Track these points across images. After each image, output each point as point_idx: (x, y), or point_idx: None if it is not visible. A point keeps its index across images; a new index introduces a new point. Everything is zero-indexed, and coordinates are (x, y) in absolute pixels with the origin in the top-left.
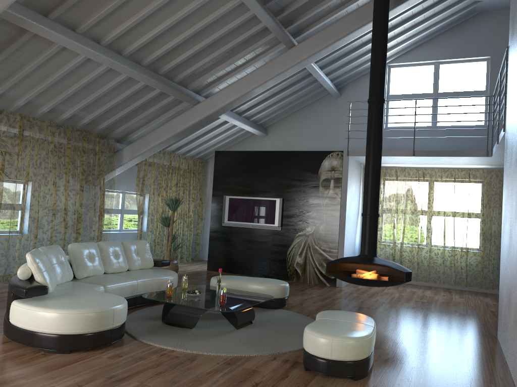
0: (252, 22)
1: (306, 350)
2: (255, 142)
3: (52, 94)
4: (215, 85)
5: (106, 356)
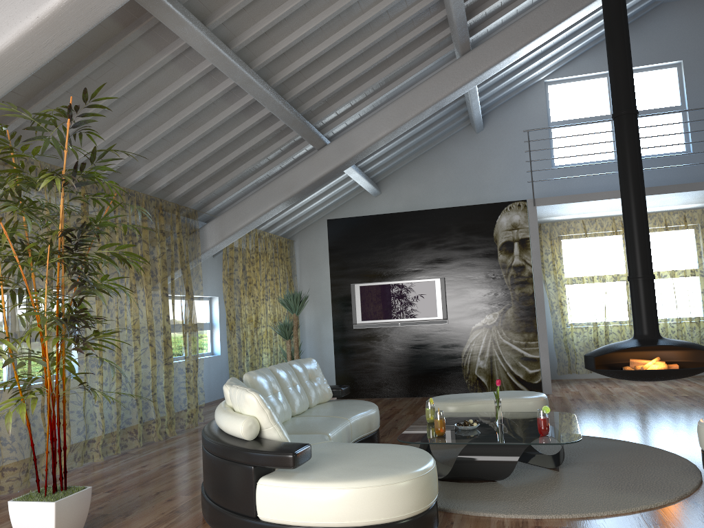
0: (425, 14)
1: None
2: (363, 206)
3: (129, 141)
4: (345, 117)
5: None
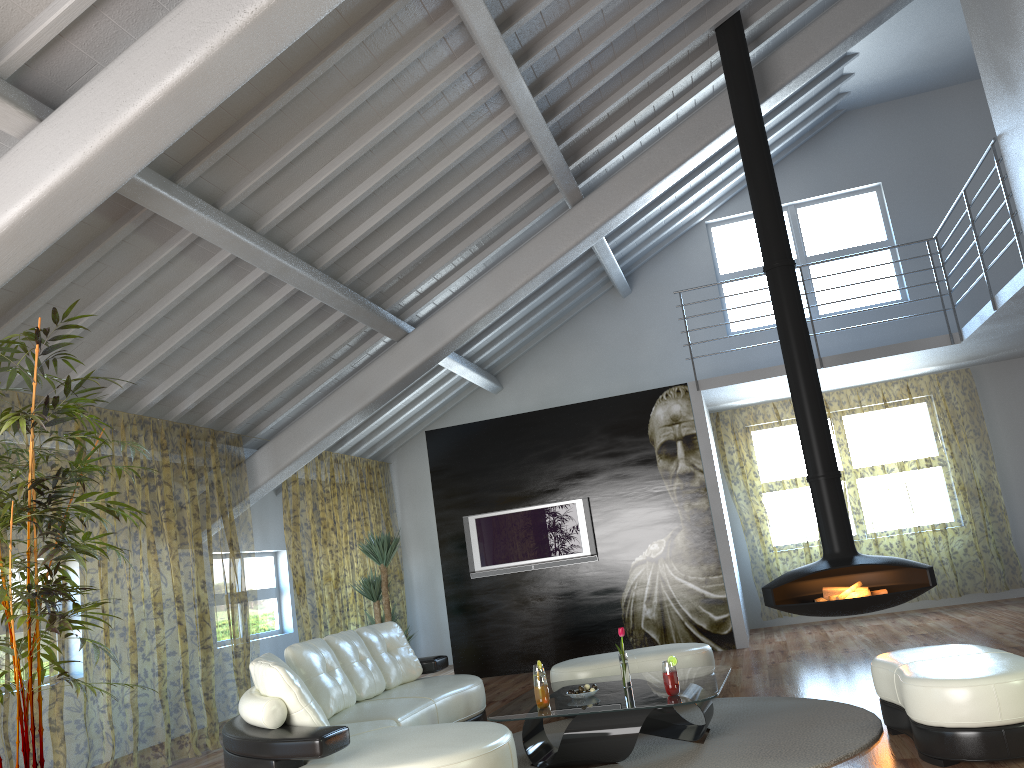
0: (513, 162)
1: (936, 723)
2: (480, 407)
3: (136, 354)
4: (431, 296)
5: None
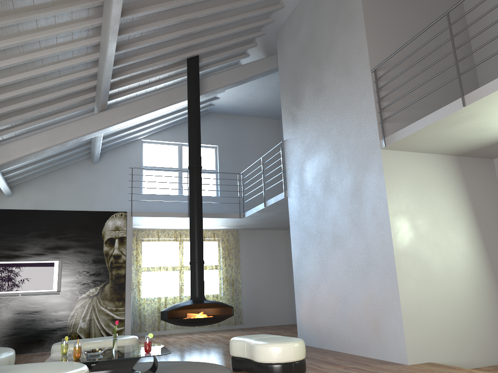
0: (82, 80)
1: (268, 361)
2: None
3: None
4: (4, 133)
5: None
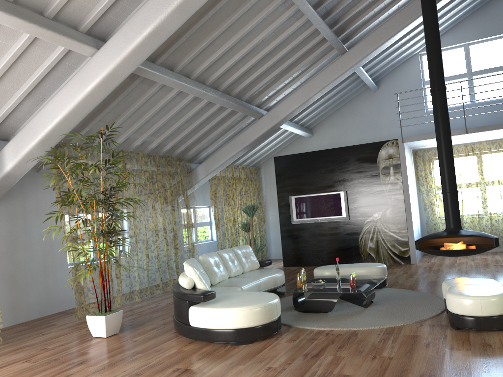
0: (310, 37)
1: (455, 312)
2: (302, 144)
3: (145, 129)
4: (274, 97)
5: (283, 341)
